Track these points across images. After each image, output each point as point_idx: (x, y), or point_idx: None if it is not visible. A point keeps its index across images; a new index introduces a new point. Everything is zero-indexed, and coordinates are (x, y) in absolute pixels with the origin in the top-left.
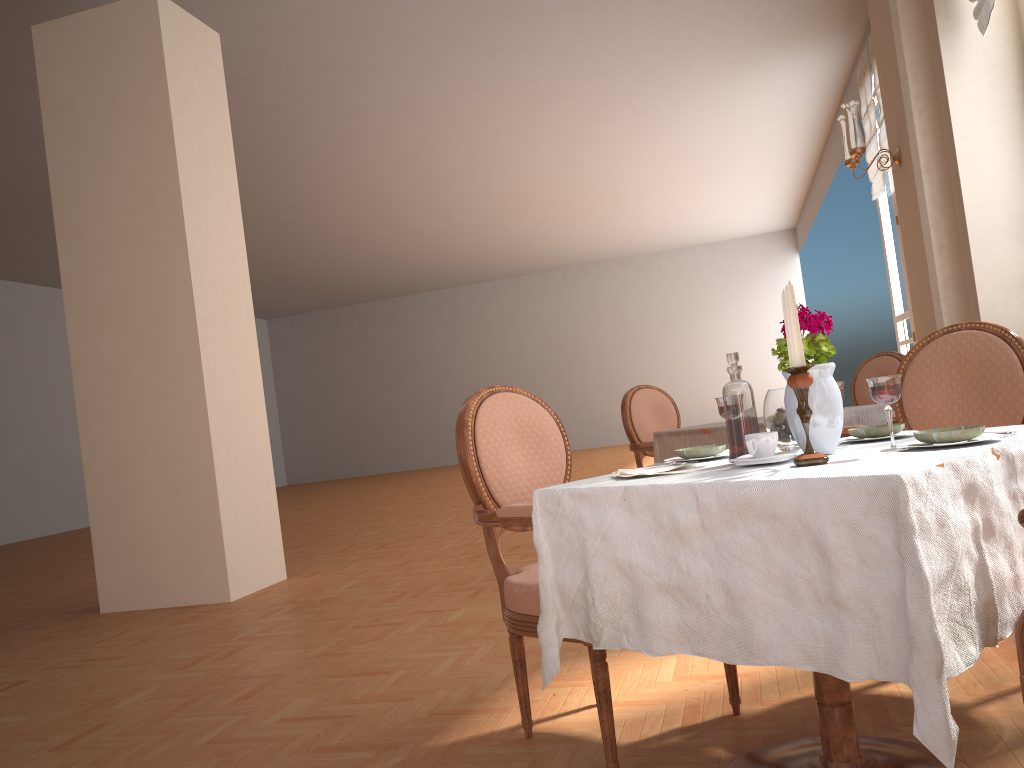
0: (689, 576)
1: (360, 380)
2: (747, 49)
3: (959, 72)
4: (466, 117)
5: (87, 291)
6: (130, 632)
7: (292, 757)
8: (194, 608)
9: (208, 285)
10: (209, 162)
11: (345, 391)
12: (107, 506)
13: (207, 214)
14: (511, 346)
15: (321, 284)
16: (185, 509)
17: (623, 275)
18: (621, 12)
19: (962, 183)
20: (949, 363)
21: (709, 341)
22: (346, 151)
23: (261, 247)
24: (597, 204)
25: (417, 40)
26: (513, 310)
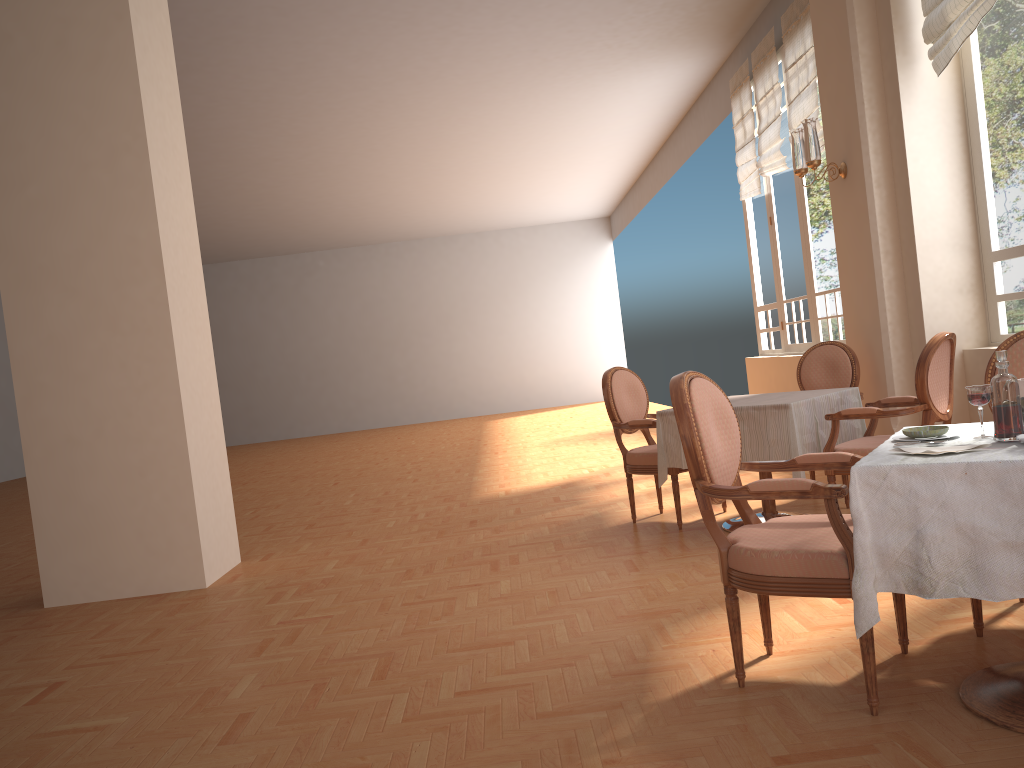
0: None
1: None
2: (636, 50)
3: (912, 103)
4: (357, 87)
5: (28, 252)
6: (122, 625)
7: (523, 724)
8: (168, 596)
9: (172, 252)
10: (165, 118)
11: None
12: (53, 490)
13: (167, 175)
14: (332, 320)
15: None
16: (152, 492)
17: (447, 253)
18: (543, 3)
19: (912, 199)
20: None
21: (529, 321)
22: (220, 110)
23: None
24: (445, 182)
25: (341, 6)
26: (334, 283)
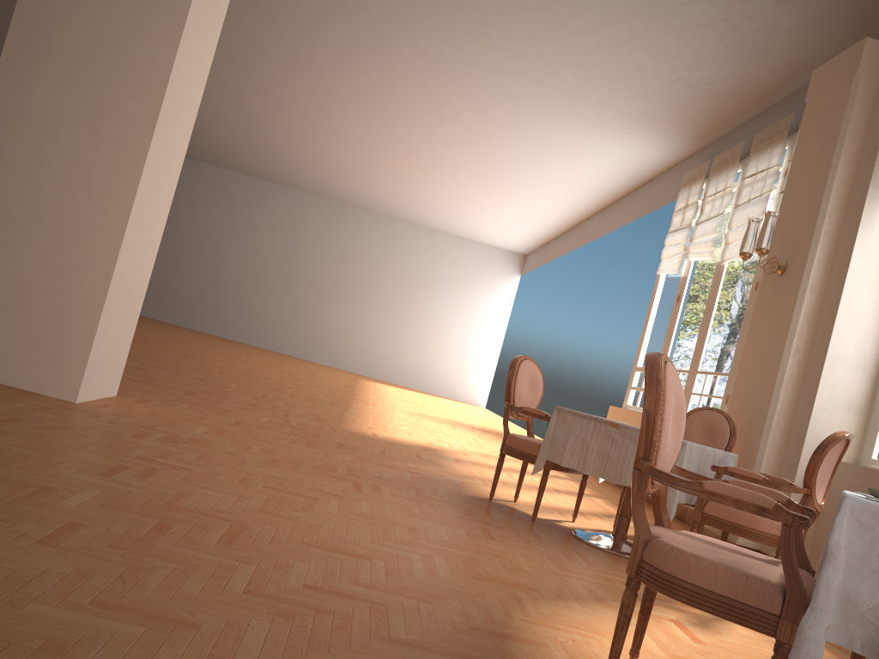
0: None
1: None
2: (621, 116)
3: (868, 232)
4: (380, 48)
5: (44, 28)
6: None
7: (373, 643)
8: (36, 396)
9: (177, 87)
10: None
11: None
12: None
13: (202, 20)
14: (265, 245)
15: None
16: (63, 293)
17: (383, 230)
18: (569, 39)
19: (838, 313)
20: None
21: (428, 312)
22: (256, 18)
23: None
24: (410, 167)
25: None
26: (280, 215)
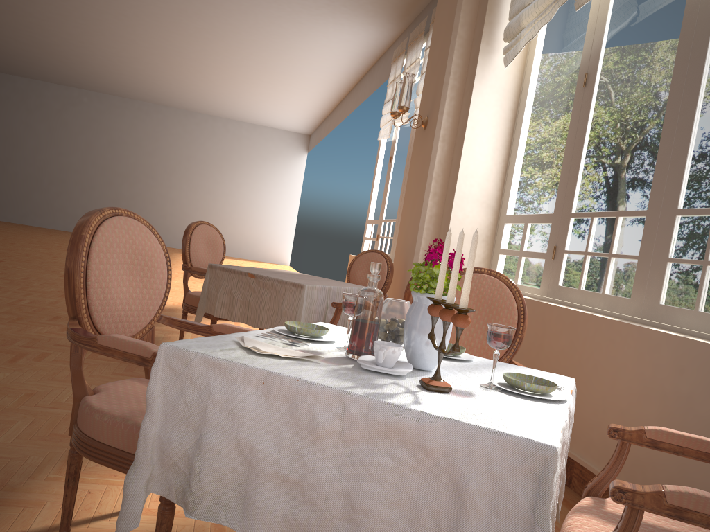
0: (313, 476)
1: None
2: (333, 3)
3: (483, 84)
4: None
5: None
6: None
7: None
8: None
9: None
10: None
11: None
12: None
13: None
14: (81, 145)
15: None
16: None
17: (185, 123)
18: None
19: (462, 157)
20: (470, 295)
21: (232, 191)
22: None
23: None
24: (185, 65)
25: None
26: (91, 118)
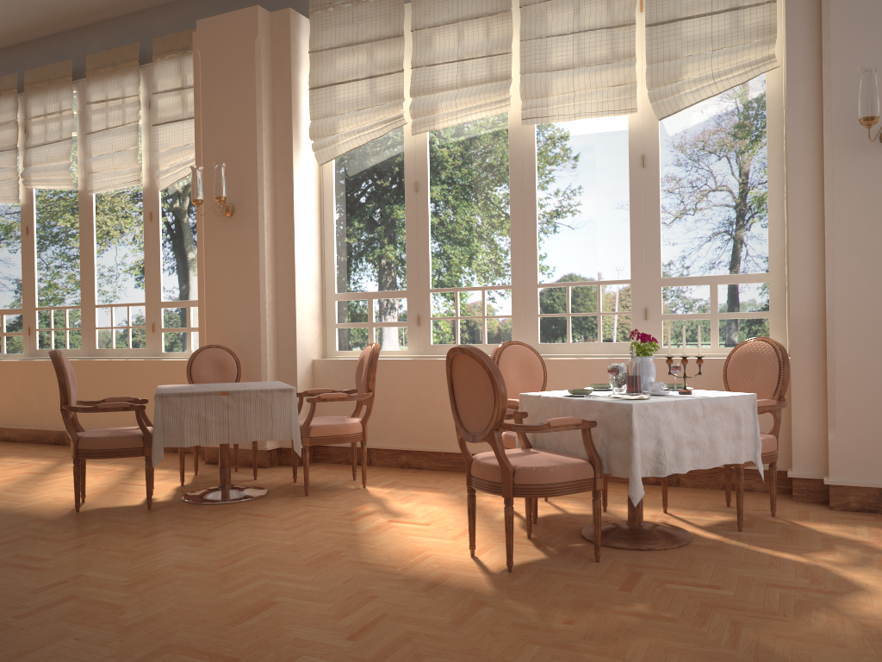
0: (698, 436)
1: None
2: None
3: (299, 177)
4: None
5: None
6: None
7: (462, 631)
8: None
9: None
10: None
11: None
12: None
13: None
14: None
15: None
16: None
17: None
18: None
19: (295, 246)
20: (516, 359)
21: None
22: None
23: None
24: None
25: None
26: None
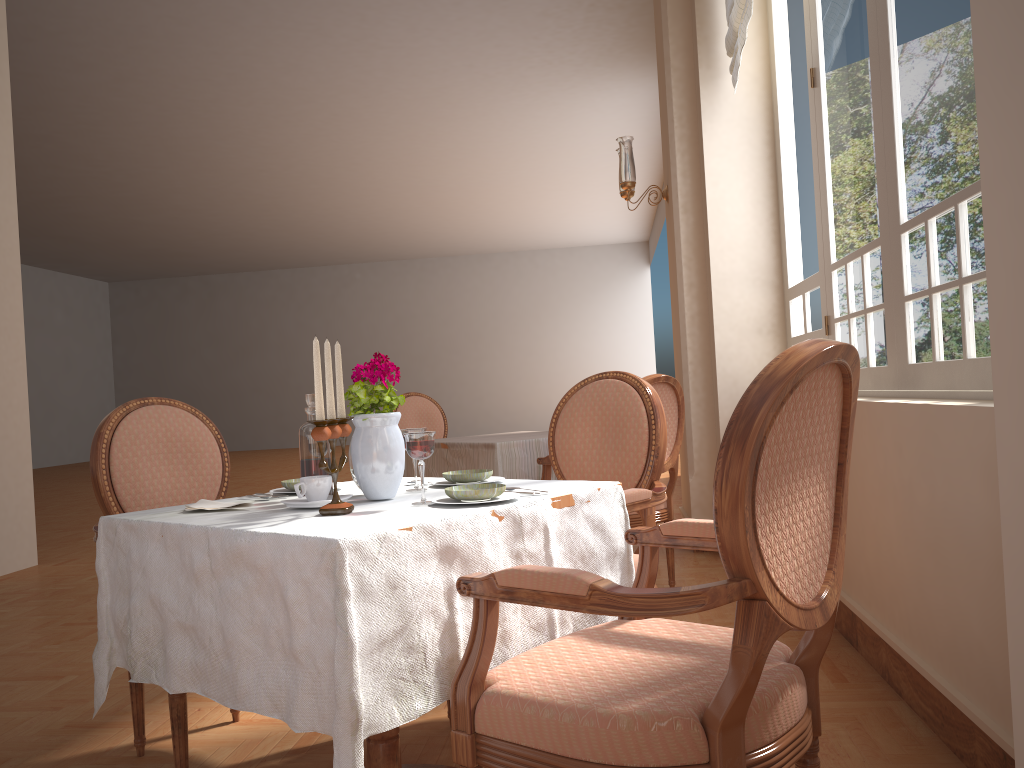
0: (199, 617)
1: (205, 354)
2: (582, 66)
3: (715, 122)
4: (302, 99)
5: None
6: None
7: None
8: None
9: None
10: None
11: (188, 364)
12: None
13: None
14: (364, 332)
15: (165, 251)
16: None
17: (481, 271)
18: (451, 15)
19: (709, 227)
20: (594, 409)
21: (559, 343)
22: (176, 119)
23: (93, 208)
24: (450, 199)
25: (240, 16)
26: (369, 296)
